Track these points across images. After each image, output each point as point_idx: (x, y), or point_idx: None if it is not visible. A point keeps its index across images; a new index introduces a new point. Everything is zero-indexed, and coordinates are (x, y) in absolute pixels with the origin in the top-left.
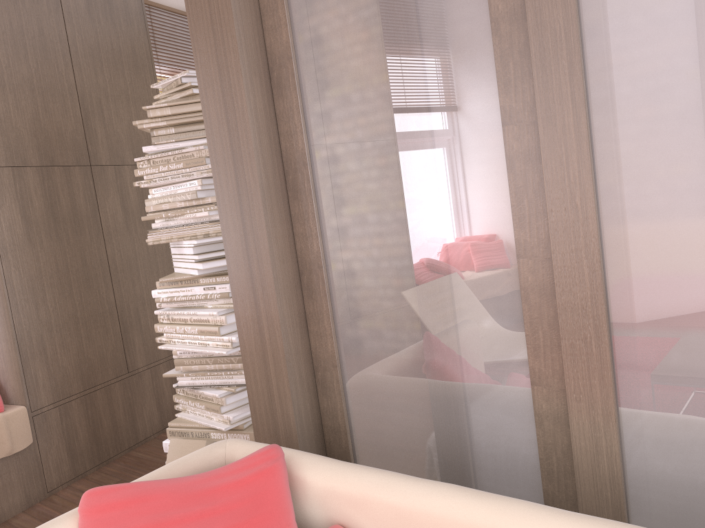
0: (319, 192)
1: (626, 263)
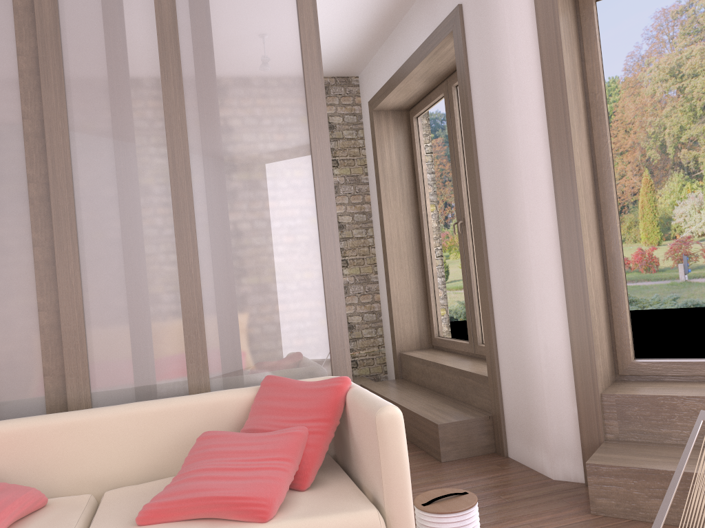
0: None
1: (94, 309)
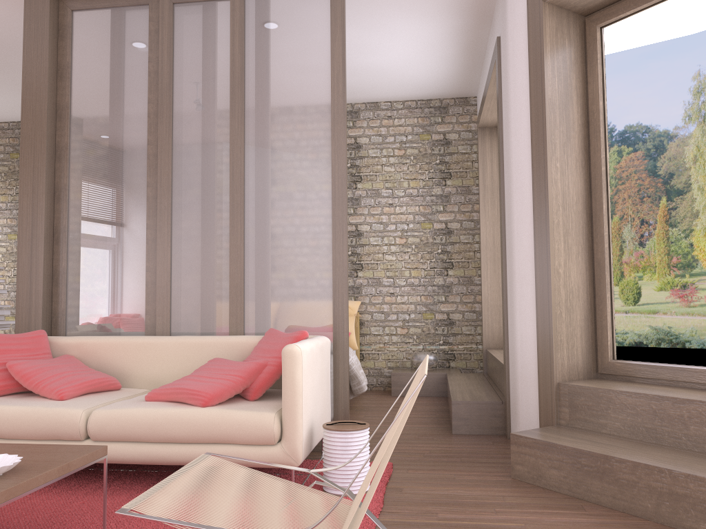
0: (69, 242)
1: (177, 273)
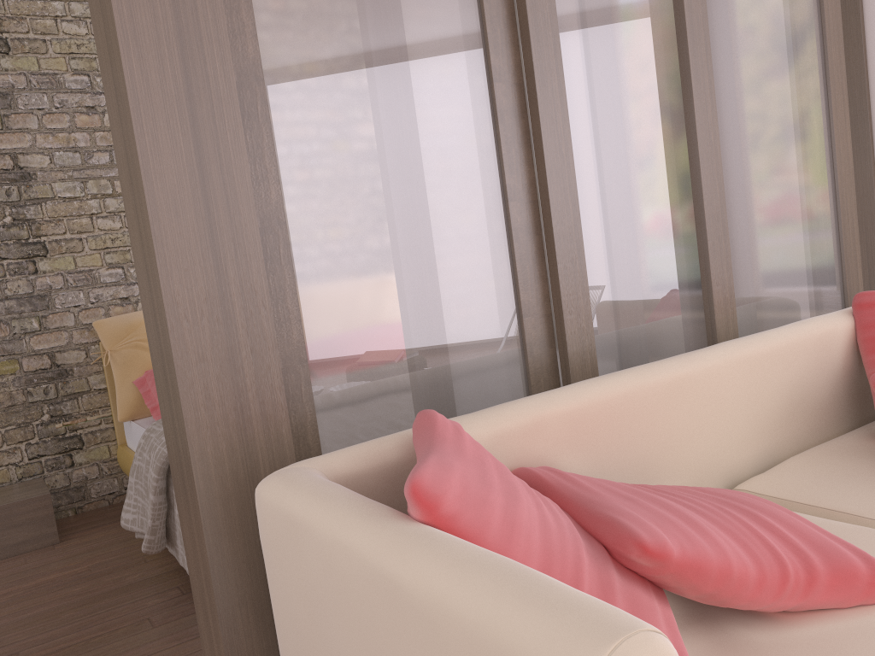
0: (276, 121)
1: (588, 199)
